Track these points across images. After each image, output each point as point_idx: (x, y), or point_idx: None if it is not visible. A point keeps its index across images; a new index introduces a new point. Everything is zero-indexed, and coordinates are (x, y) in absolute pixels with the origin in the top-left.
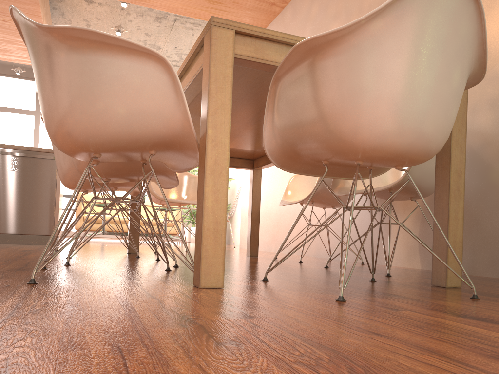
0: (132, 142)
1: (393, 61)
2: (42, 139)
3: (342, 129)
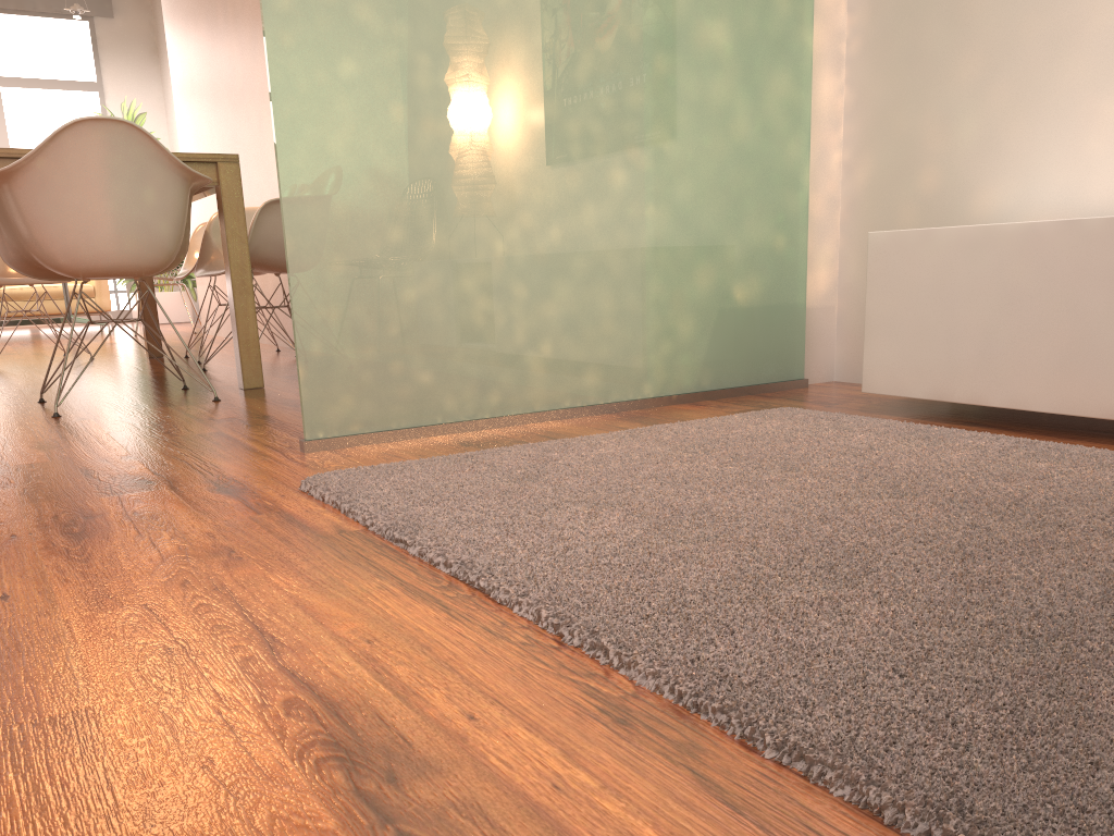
0: None
1: (68, 194)
2: None
3: (46, 256)
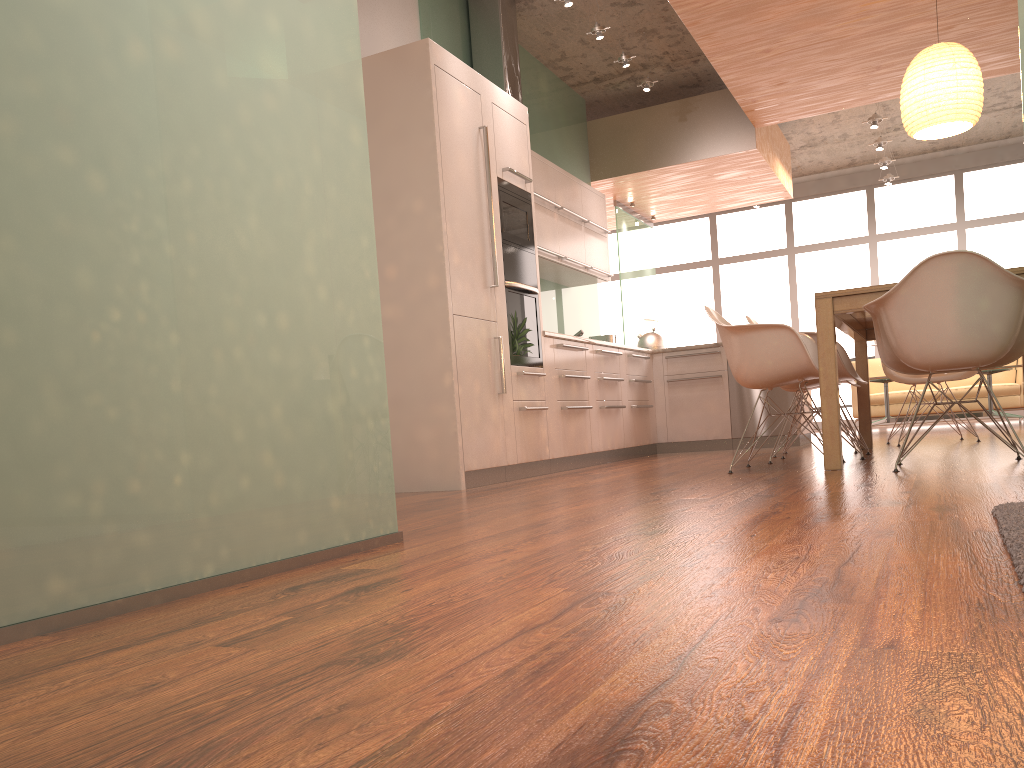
0: (781, 378)
1: (920, 310)
2: (801, 287)
3: (903, 356)
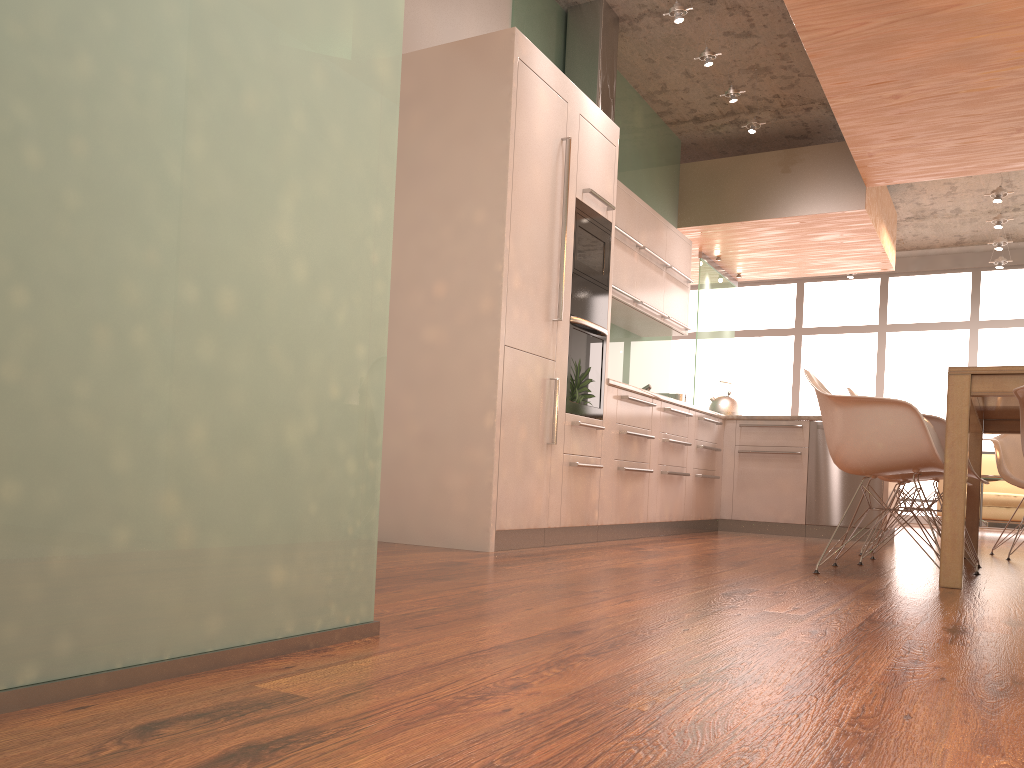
0: (892, 466)
1: None
2: (889, 368)
3: None
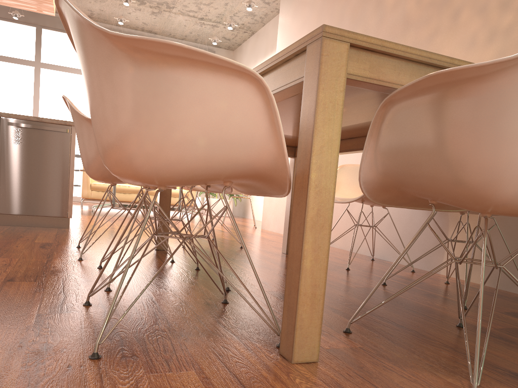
0: (208, 176)
1: None
2: (43, 94)
3: (480, 182)
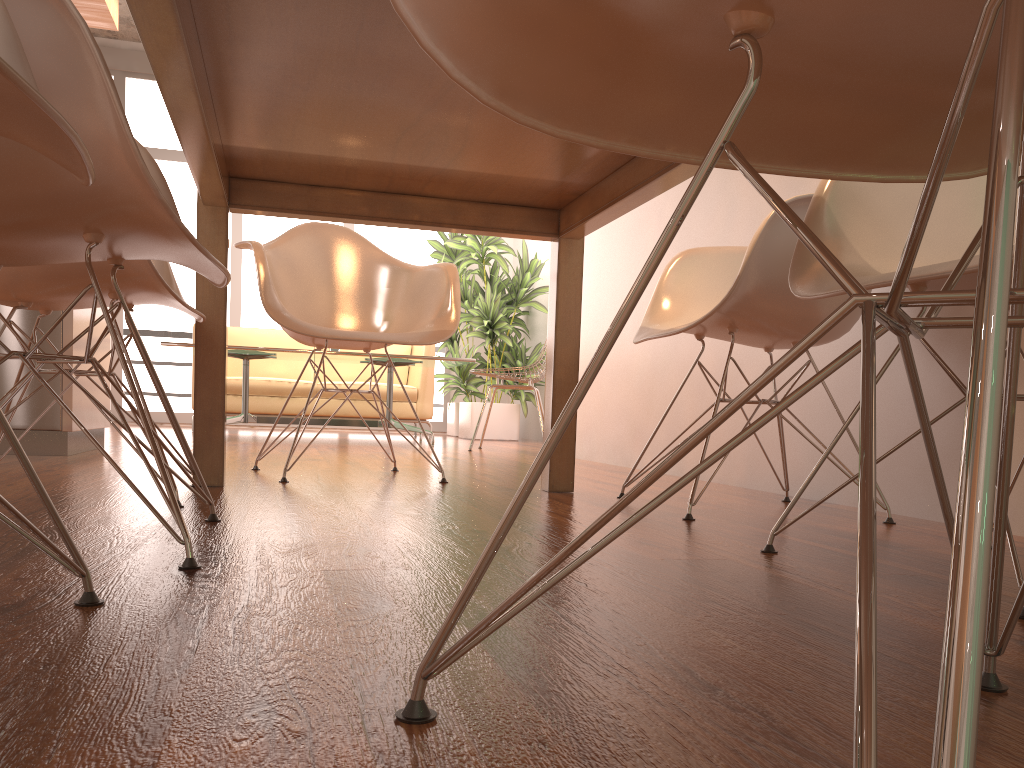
0: None
1: None
2: None
3: None
